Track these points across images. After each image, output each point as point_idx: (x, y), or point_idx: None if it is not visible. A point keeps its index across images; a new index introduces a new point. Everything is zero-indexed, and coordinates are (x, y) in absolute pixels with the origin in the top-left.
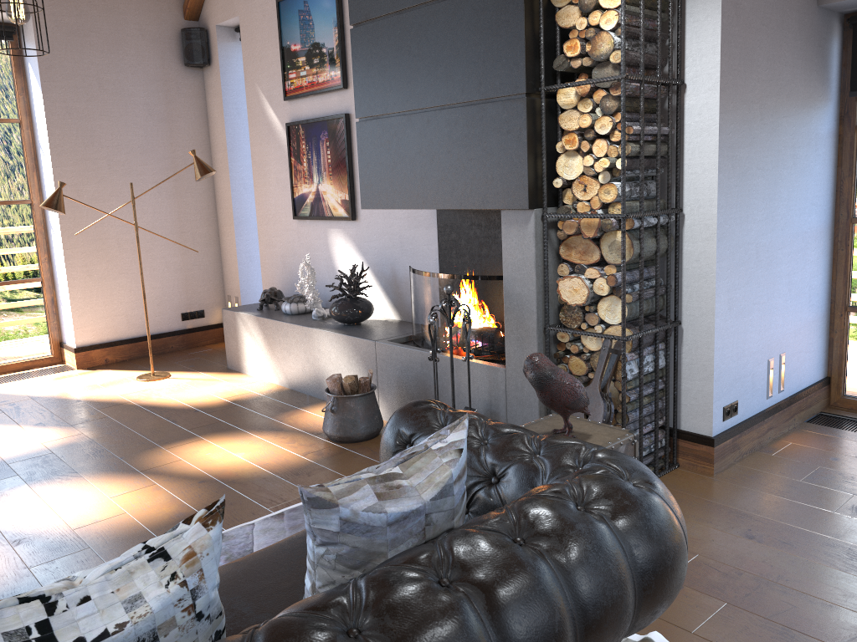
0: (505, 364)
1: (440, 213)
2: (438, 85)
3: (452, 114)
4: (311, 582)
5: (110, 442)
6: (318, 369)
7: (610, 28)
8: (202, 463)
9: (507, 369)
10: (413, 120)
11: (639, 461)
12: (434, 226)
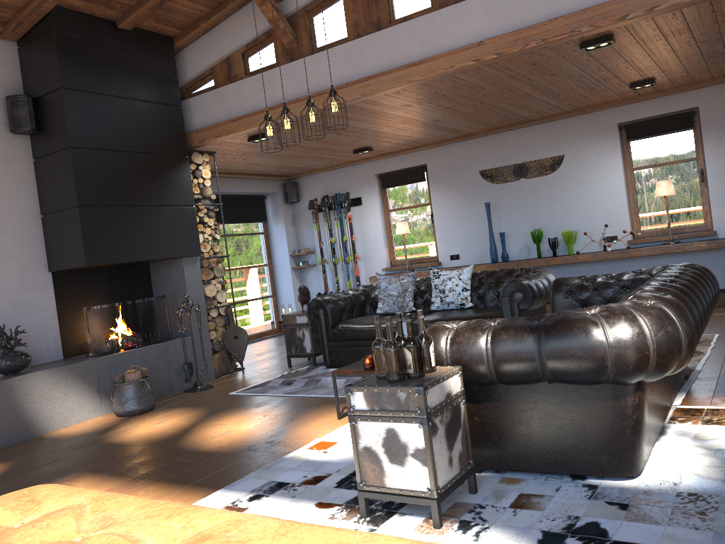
0: (193, 333)
1: (56, 277)
2: (147, 195)
3: (156, 210)
4: (411, 297)
5: (103, 461)
6: (23, 412)
7: (208, 185)
8: (175, 424)
9: (194, 335)
10: (130, 211)
11: (234, 358)
12: (51, 287)
